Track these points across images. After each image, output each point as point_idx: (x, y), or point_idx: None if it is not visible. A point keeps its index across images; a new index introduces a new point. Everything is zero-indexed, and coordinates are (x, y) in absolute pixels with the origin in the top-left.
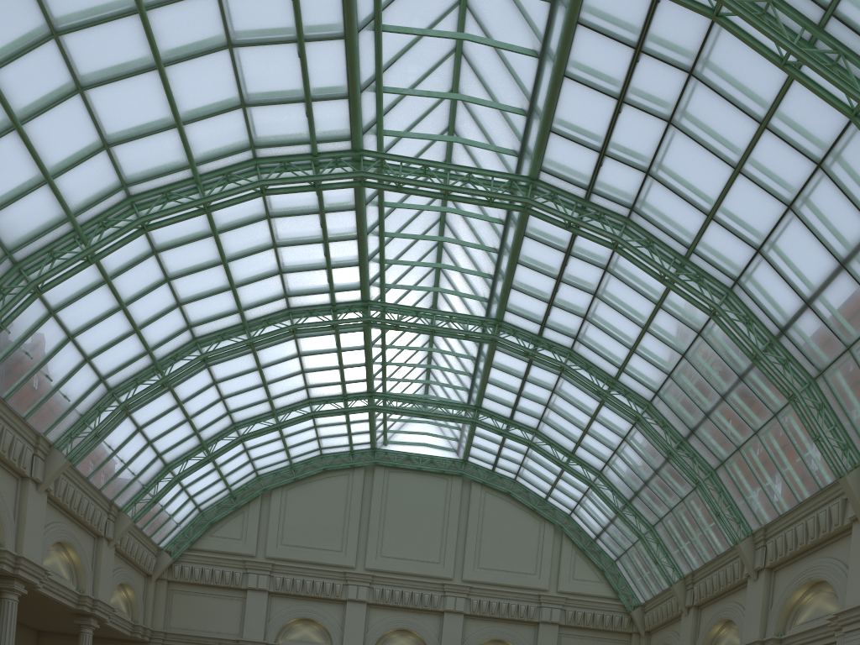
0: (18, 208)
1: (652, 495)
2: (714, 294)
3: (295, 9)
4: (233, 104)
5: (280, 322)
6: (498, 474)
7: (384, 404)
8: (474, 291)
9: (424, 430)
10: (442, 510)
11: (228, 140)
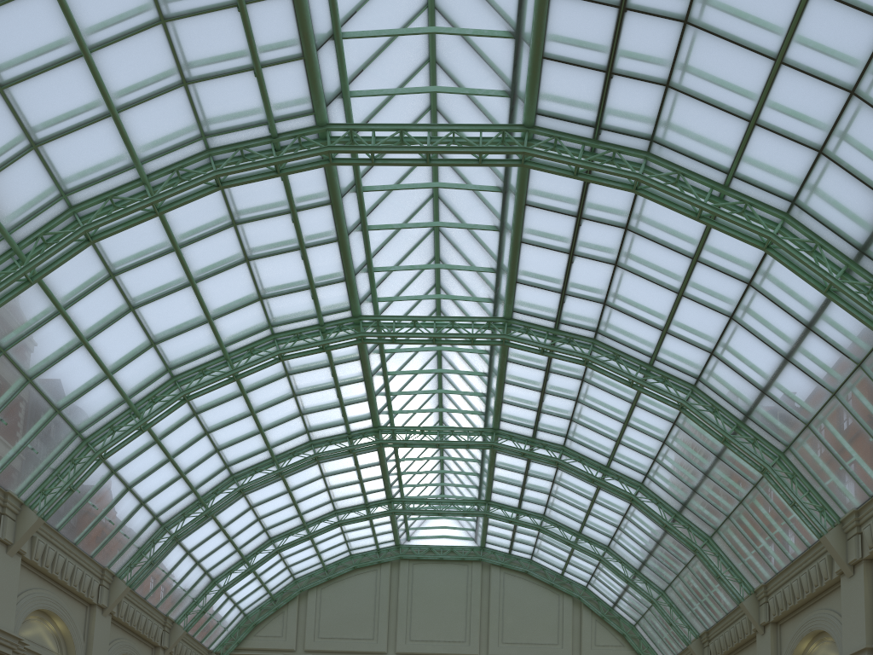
0: (85, 399)
1: (658, 563)
2: (680, 391)
3: (296, 228)
4: (252, 299)
5: (304, 452)
6: (515, 556)
7: (403, 506)
8: (472, 407)
9: (443, 524)
10: (464, 593)
11: (250, 325)
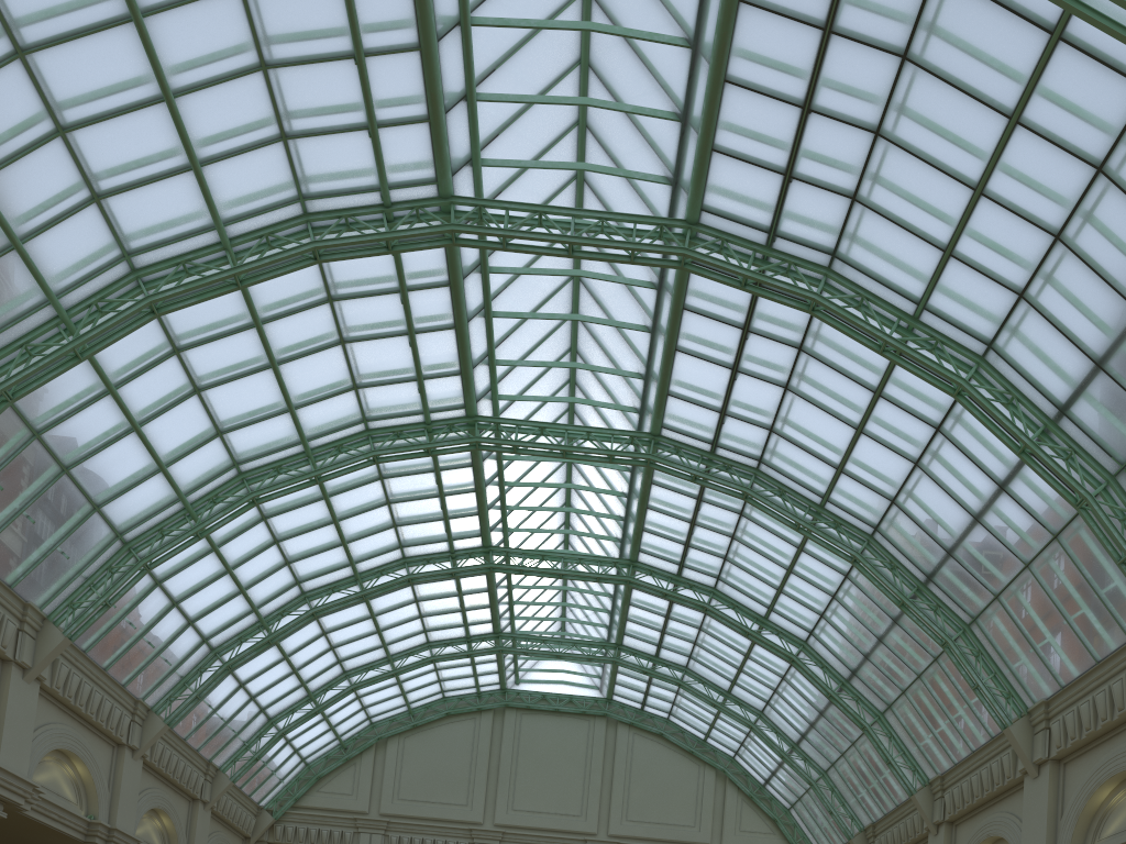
0: (131, 495)
1: (820, 737)
2: (854, 540)
3: (405, 310)
4: (346, 387)
5: (394, 571)
6: (648, 713)
7: (513, 643)
8: (606, 530)
9: (562, 666)
10: (583, 755)
11: (340, 417)
